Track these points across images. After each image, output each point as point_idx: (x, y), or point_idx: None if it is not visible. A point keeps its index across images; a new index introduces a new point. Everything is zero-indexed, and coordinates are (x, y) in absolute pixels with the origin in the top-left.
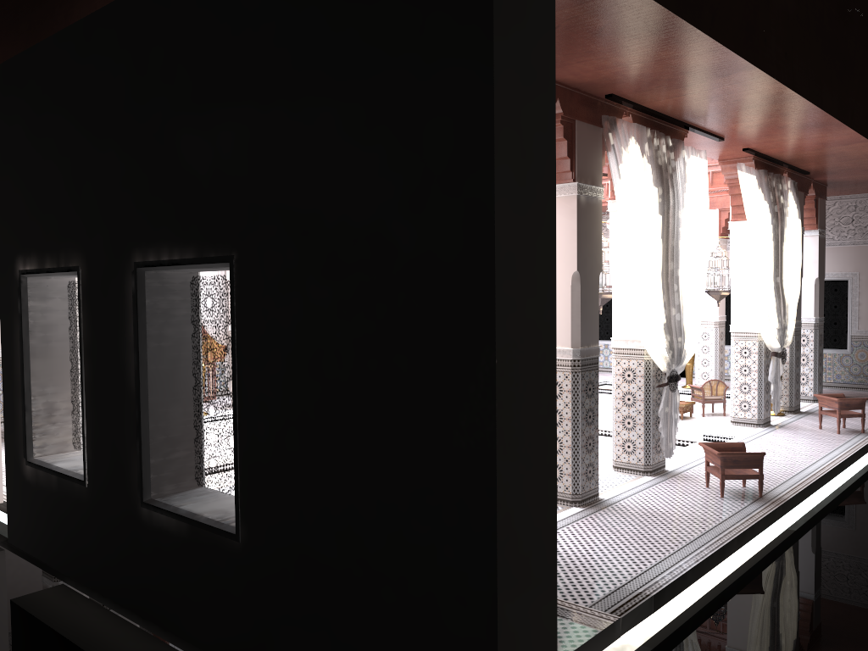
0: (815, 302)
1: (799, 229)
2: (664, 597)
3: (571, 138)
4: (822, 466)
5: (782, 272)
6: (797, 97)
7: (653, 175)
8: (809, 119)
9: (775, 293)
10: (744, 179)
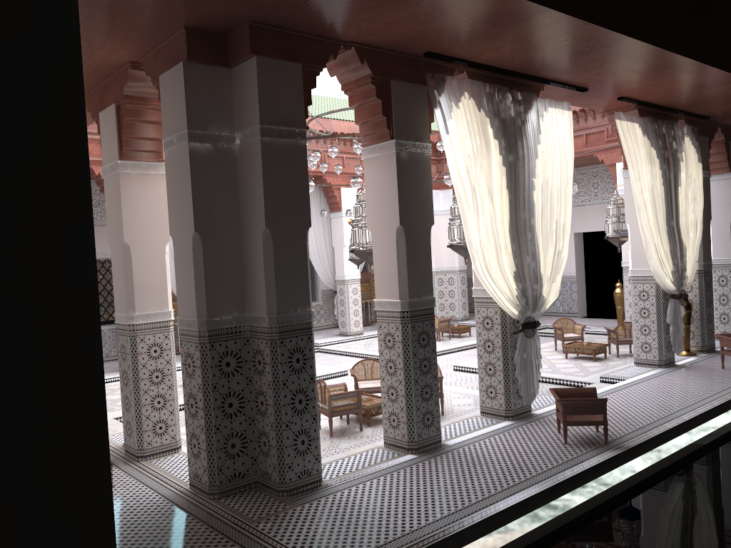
0: None
1: (700, 172)
2: None
3: (387, 97)
4: (696, 409)
5: (679, 216)
6: (623, 37)
7: (494, 128)
8: (660, 61)
9: (668, 237)
10: (623, 127)
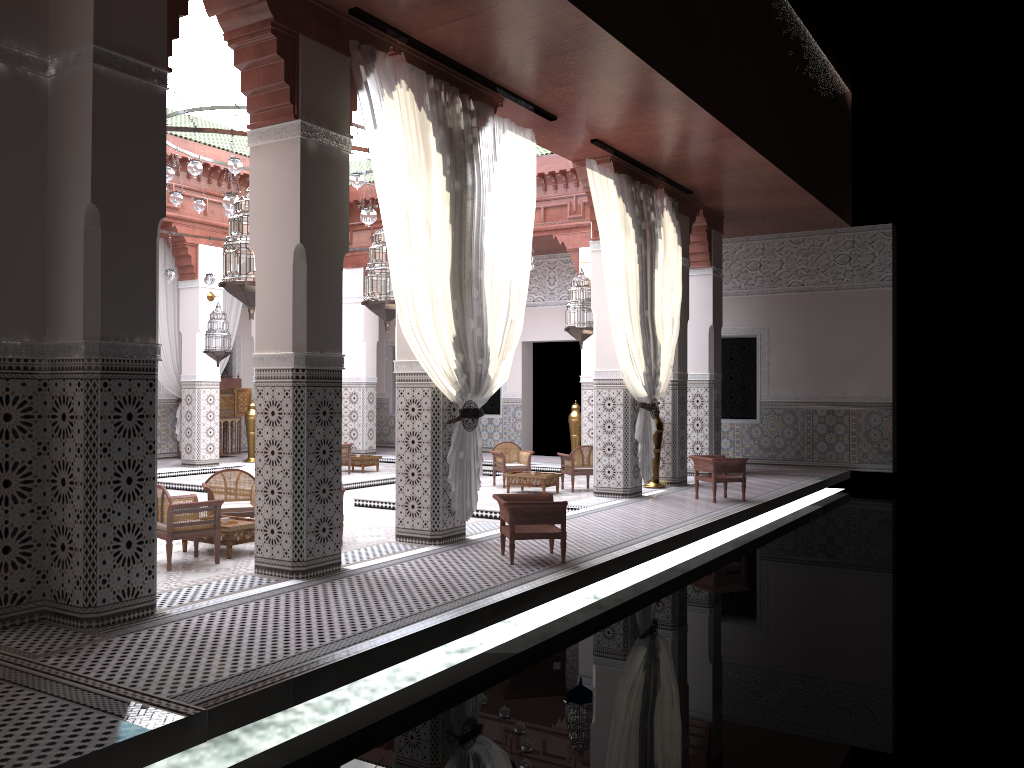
0: (710, 354)
1: (680, 258)
2: (320, 682)
3: (293, 59)
4: (669, 532)
5: (654, 305)
6: (607, 37)
7: (437, 137)
8: (646, 87)
9: (642, 329)
10: (596, 180)
